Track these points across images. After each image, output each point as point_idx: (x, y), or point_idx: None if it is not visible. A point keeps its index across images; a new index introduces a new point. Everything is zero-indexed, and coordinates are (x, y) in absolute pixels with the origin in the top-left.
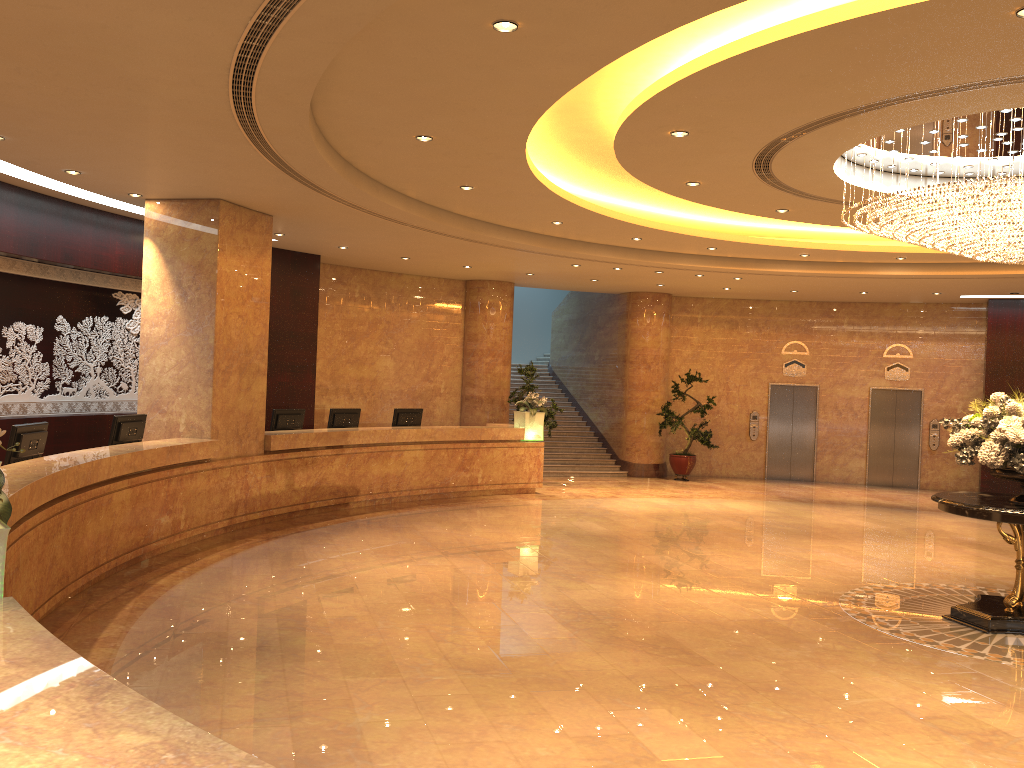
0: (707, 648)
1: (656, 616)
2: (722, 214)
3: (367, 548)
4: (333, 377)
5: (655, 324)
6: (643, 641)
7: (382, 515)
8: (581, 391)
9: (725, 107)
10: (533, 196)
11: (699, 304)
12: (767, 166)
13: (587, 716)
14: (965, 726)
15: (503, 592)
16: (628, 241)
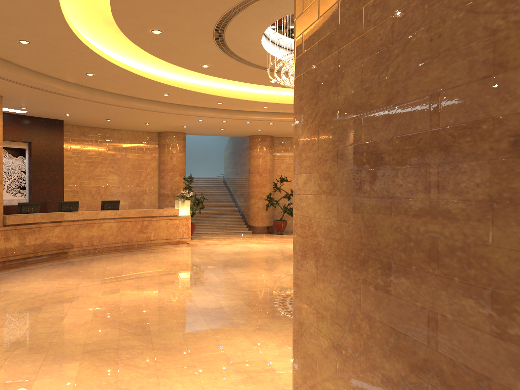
0: (160, 325)
1: (157, 307)
2: (263, 87)
3: (43, 276)
4: (81, 186)
5: (263, 152)
6: (127, 322)
7: (81, 258)
8: (234, 190)
9: (159, 12)
10: (132, 78)
11: (289, 141)
12: (231, 52)
13: (22, 370)
14: (254, 367)
15: (85, 297)
16: (217, 105)
